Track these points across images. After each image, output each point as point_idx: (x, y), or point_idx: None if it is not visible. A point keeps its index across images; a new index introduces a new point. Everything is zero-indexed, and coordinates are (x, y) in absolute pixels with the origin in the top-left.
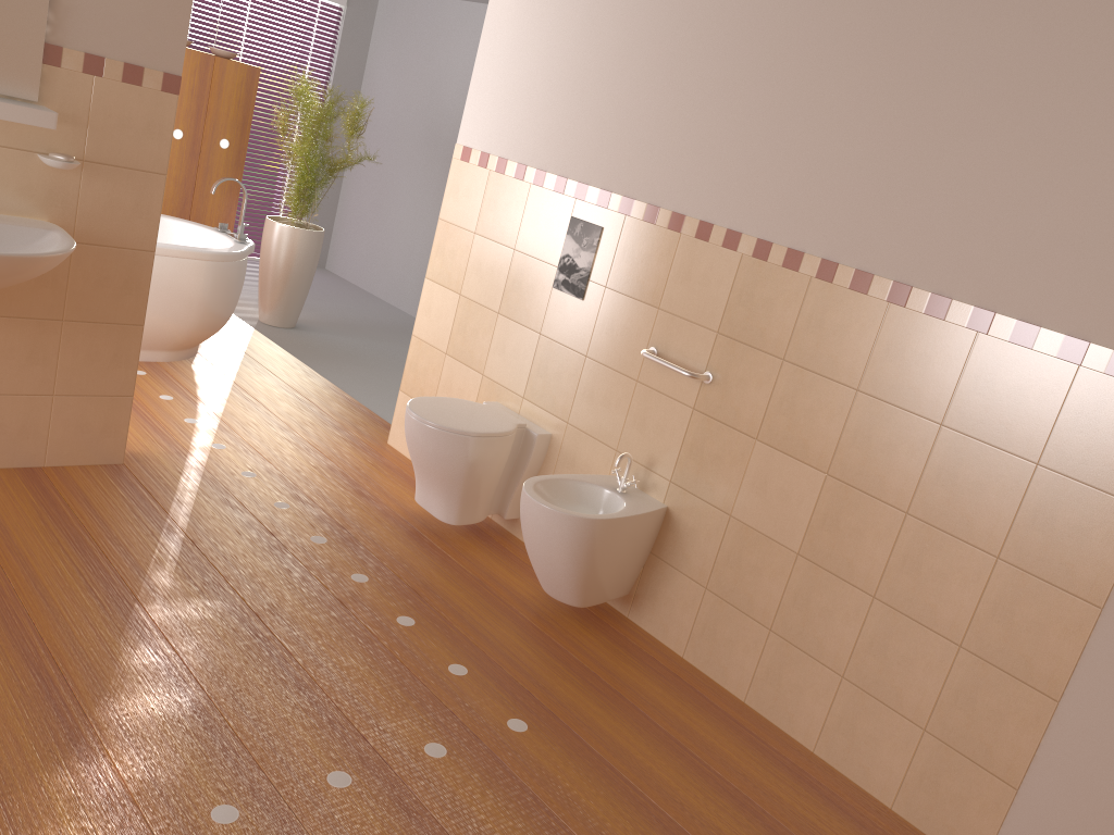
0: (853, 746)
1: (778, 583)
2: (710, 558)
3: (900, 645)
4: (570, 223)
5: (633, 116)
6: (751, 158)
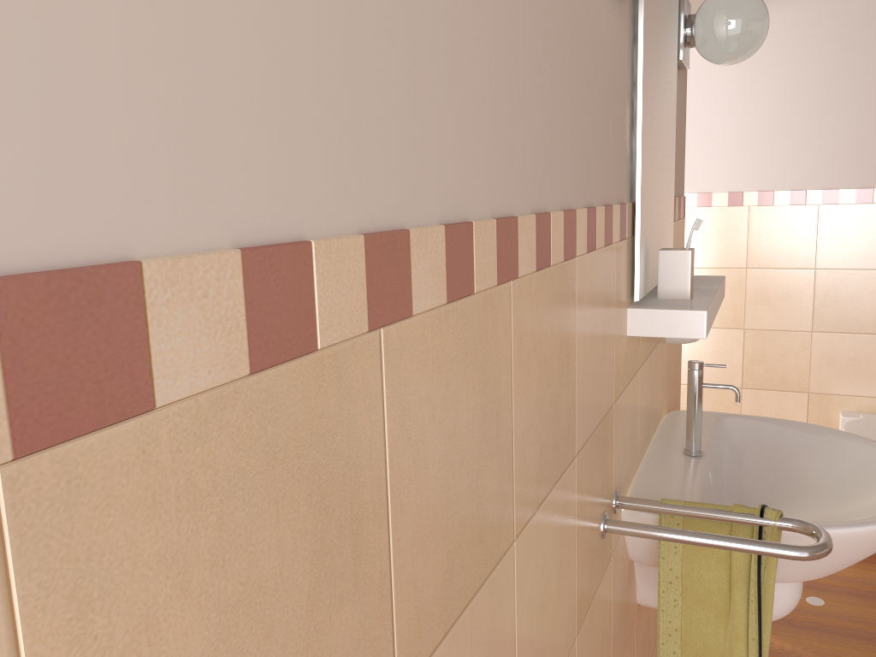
0: None
1: None
2: None
3: None
4: None
5: None
6: None
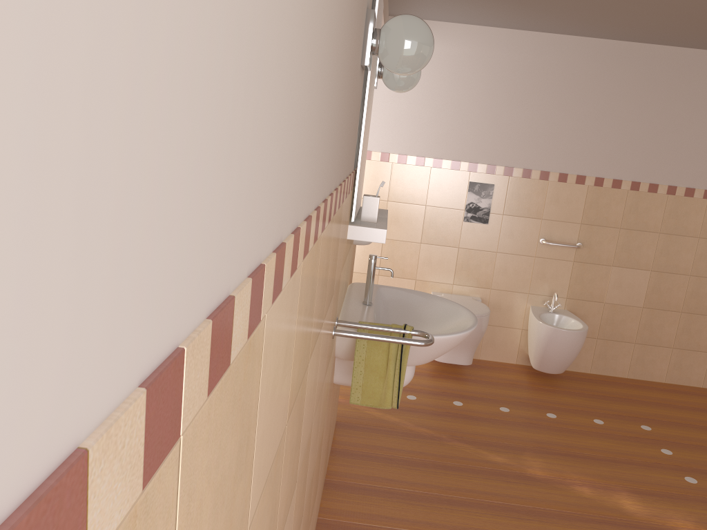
0: (681, 372)
1: (635, 322)
2: (597, 324)
3: (695, 326)
4: (469, 185)
5: (502, 124)
6: (583, 140)
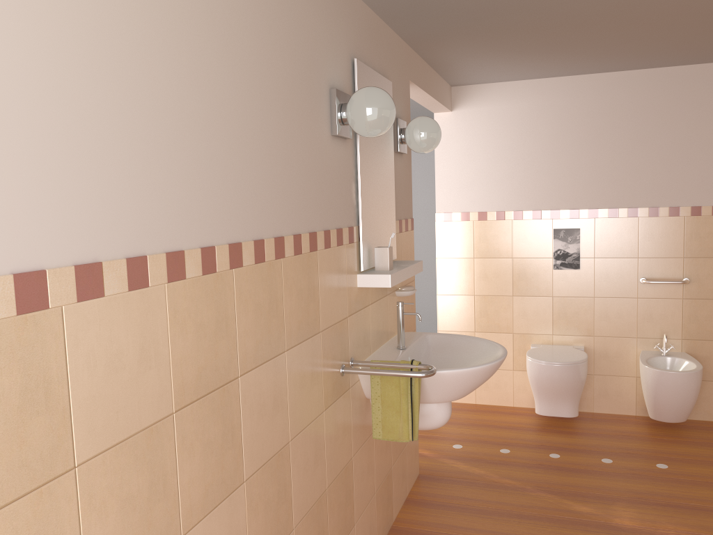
0: None
1: None
2: None
3: None
4: (554, 232)
5: (579, 168)
6: (670, 170)
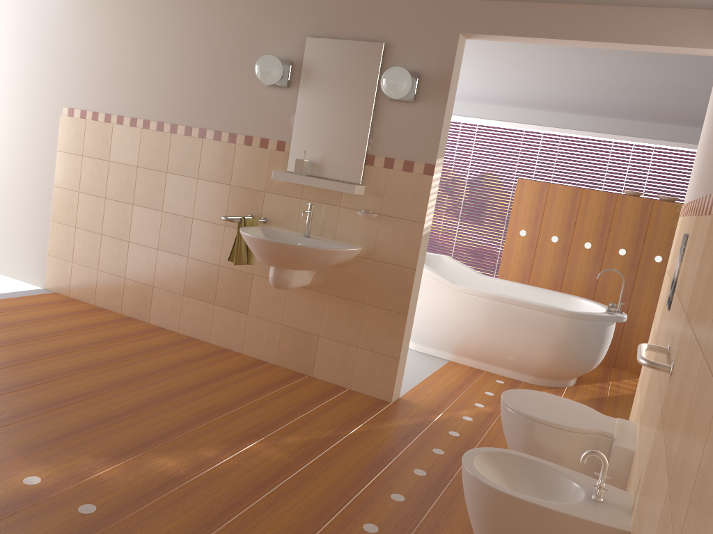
0: None
1: None
2: None
3: None
4: (682, 240)
5: None
6: None
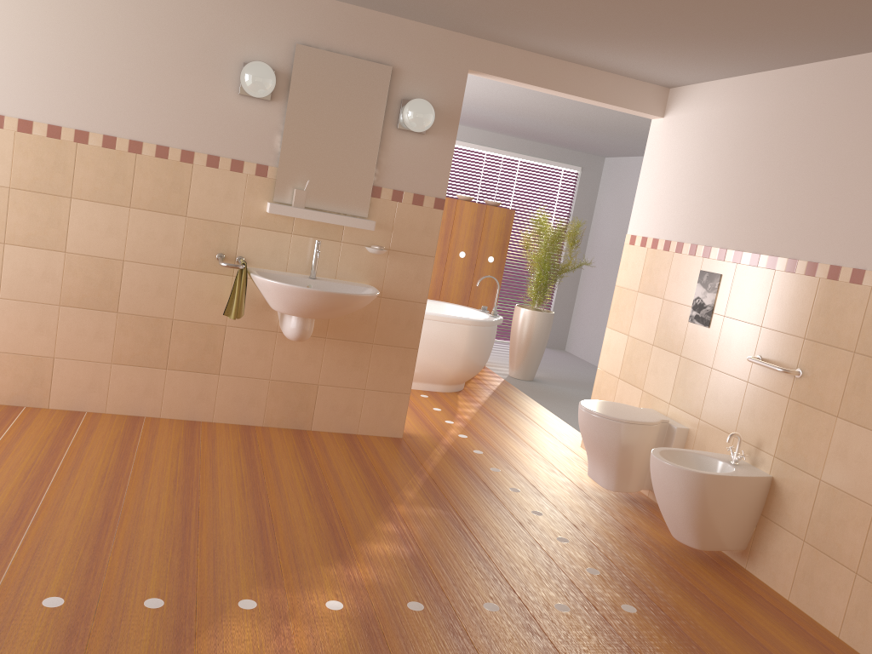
0: None
1: (860, 533)
2: (806, 515)
3: None
4: (699, 275)
5: (740, 195)
6: (822, 208)
